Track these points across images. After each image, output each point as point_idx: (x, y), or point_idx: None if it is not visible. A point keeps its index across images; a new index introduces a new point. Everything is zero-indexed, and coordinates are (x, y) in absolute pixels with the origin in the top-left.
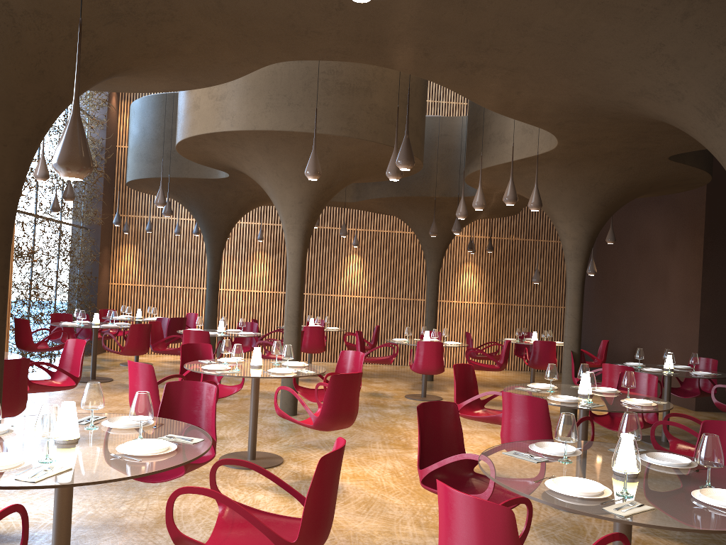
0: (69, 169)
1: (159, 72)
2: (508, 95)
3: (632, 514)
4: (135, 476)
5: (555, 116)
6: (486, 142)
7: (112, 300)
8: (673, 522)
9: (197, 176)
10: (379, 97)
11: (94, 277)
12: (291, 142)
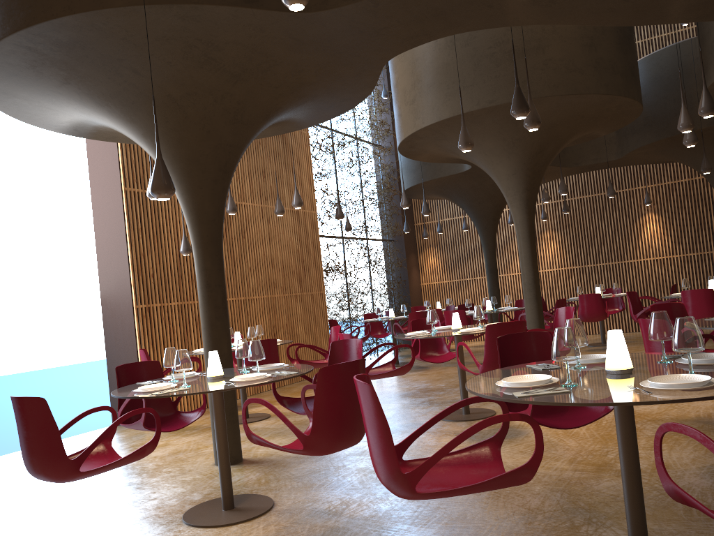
0: (156, 194)
1: (314, 102)
2: (620, 6)
3: (530, 395)
4: (215, 390)
5: (707, 3)
6: (709, 53)
7: (425, 298)
8: (560, 399)
9: (448, 173)
10: (553, 50)
11: (405, 281)
12: (479, 121)
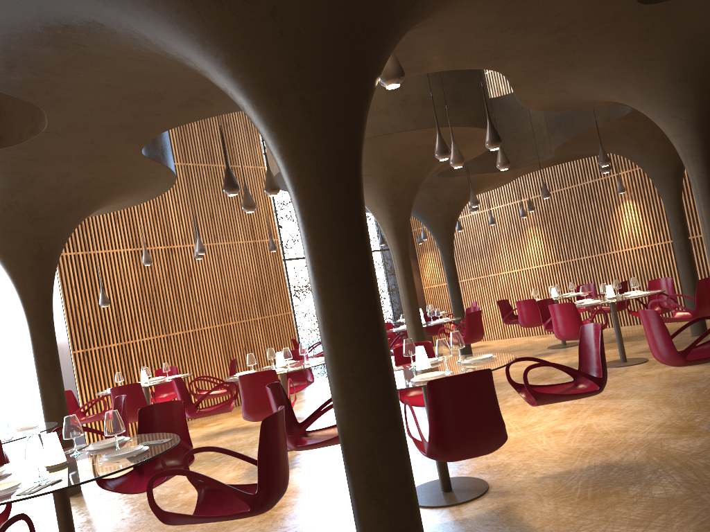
0: None
1: (123, 185)
2: None
3: None
4: None
5: None
6: None
7: (428, 302)
8: None
9: None
10: None
11: None
12: None
